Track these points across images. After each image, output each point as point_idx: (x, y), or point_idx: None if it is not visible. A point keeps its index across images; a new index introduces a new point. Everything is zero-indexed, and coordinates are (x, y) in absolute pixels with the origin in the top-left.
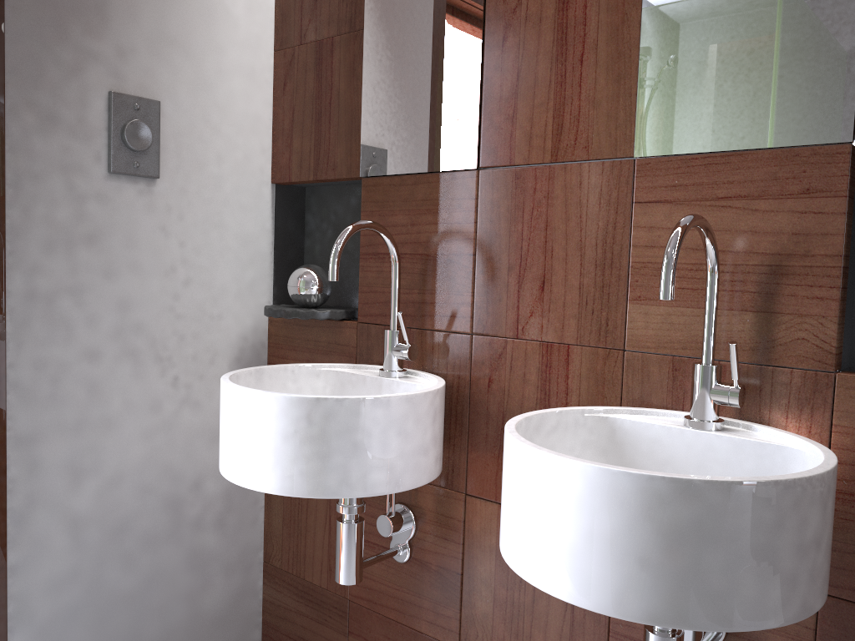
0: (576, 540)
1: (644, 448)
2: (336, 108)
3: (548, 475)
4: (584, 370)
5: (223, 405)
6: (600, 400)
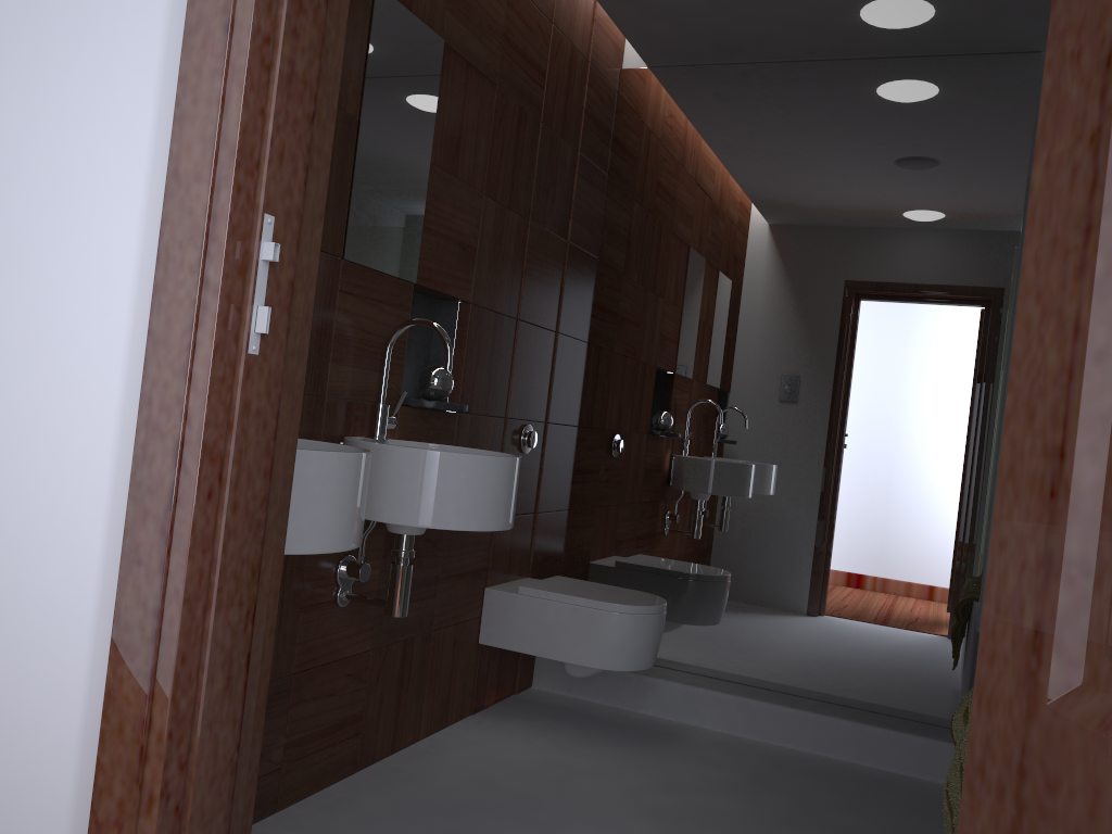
0: (507, 497)
1: None
2: None
3: (500, 468)
4: (304, 413)
5: (313, 475)
6: (311, 435)
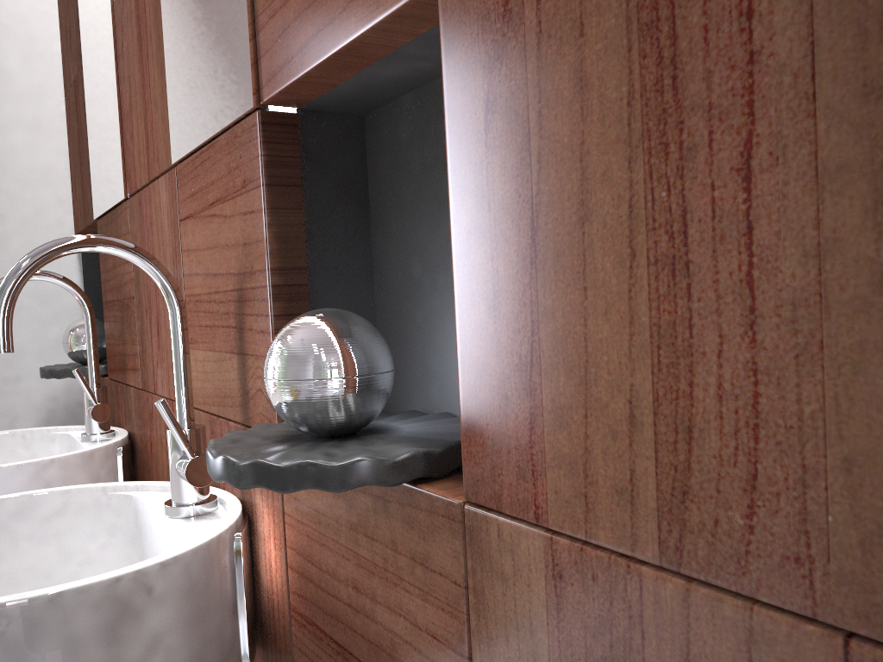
0: None
1: (148, 538)
2: (84, 148)
3: None
4: None
5: None
6: None
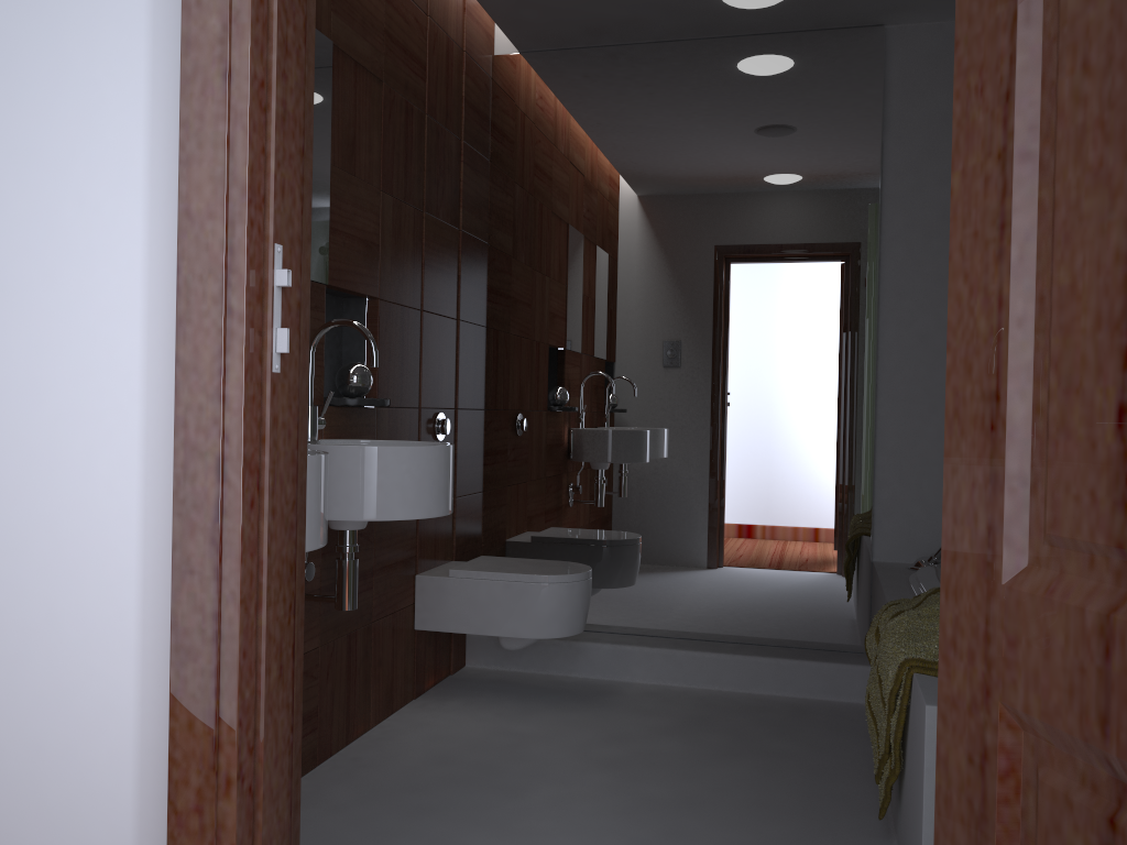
0: (446, 483)
1: None
2: None
3: (437, 456)
4: None
5: None
6: None
